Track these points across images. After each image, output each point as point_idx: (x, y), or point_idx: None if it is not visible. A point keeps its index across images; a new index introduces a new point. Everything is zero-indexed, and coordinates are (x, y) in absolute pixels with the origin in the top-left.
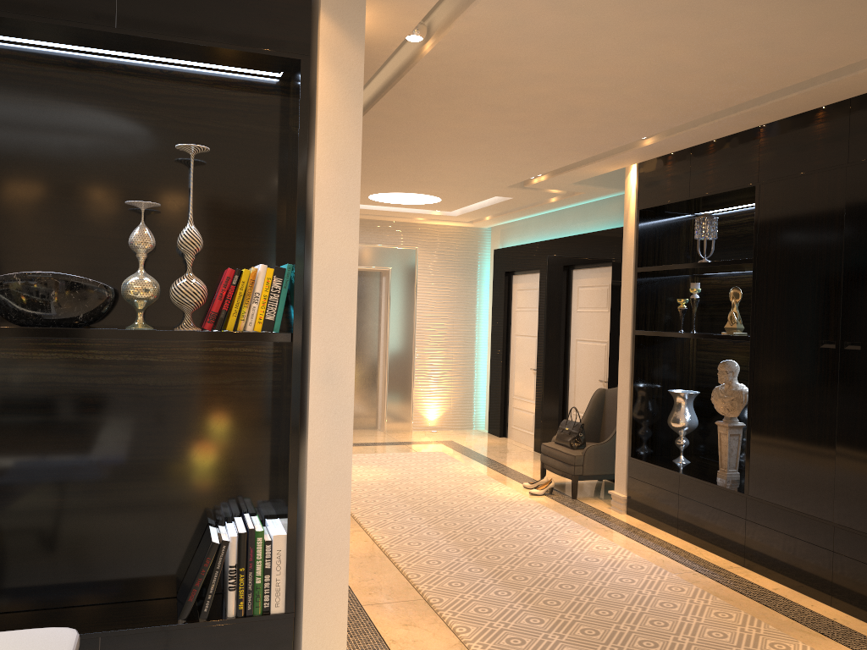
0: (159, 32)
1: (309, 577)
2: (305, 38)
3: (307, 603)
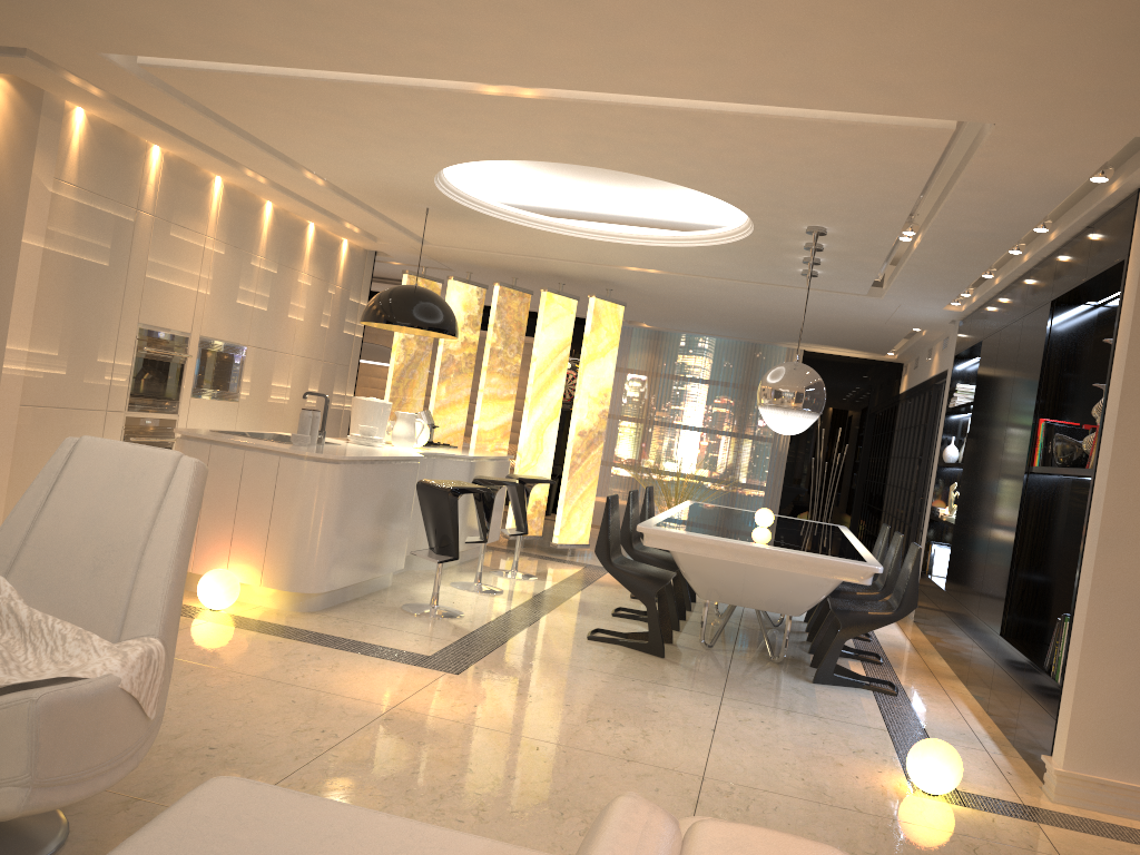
0: (1093, 272)
1: (1067, 661)
2: (1128, 242)
3: (1064, 682)
